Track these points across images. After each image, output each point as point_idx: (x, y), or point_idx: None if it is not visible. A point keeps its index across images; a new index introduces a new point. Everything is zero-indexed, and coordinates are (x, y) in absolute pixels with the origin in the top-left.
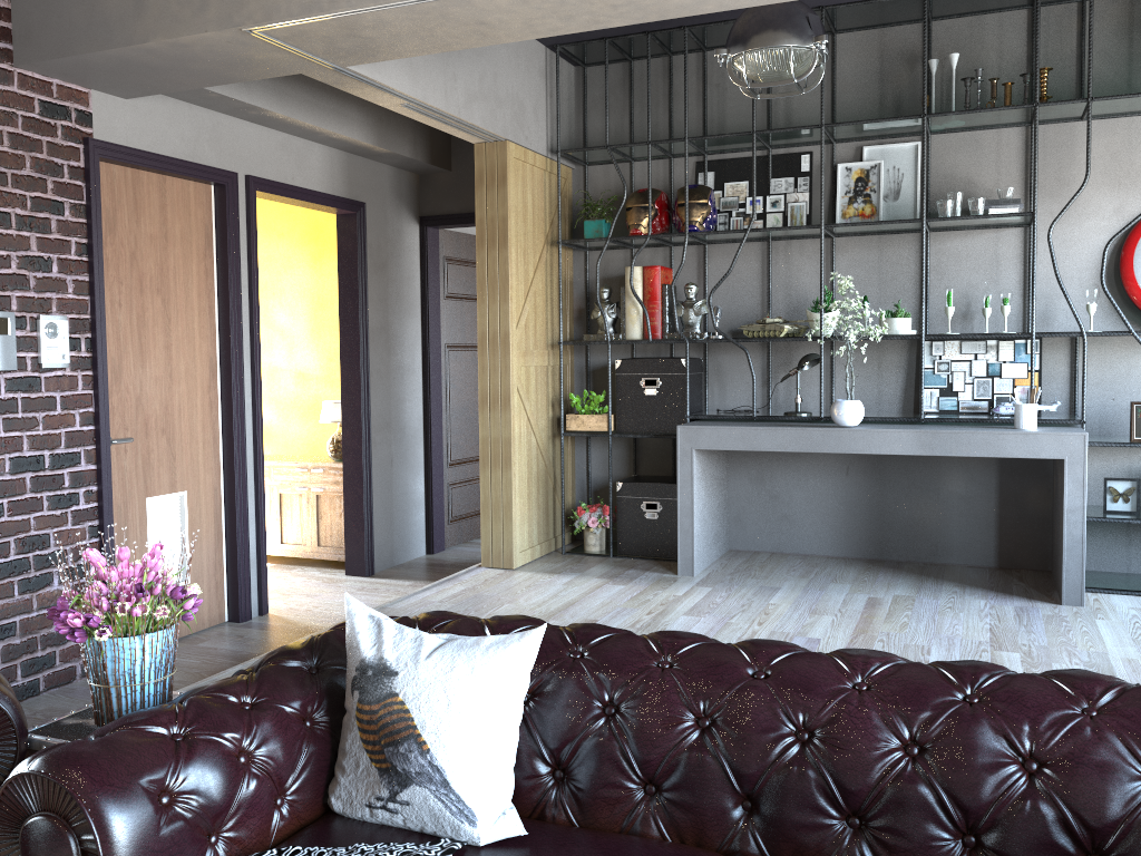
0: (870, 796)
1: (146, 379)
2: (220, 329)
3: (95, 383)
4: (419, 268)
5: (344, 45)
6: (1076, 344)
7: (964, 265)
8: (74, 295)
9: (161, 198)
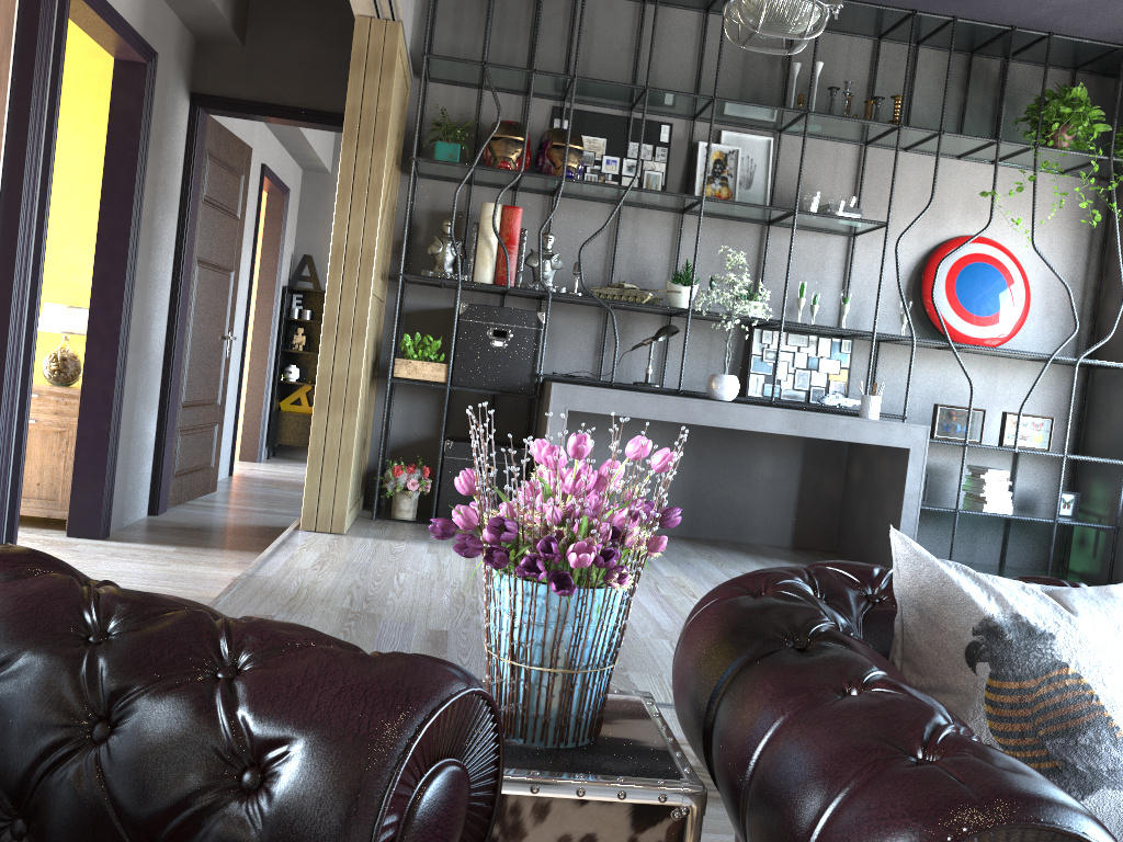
0: None
1: None
2: (4, 169)
3: None
4: (184, 156)
5: None
6: (879, 349)
7: (795, 263)
8: None
9: None
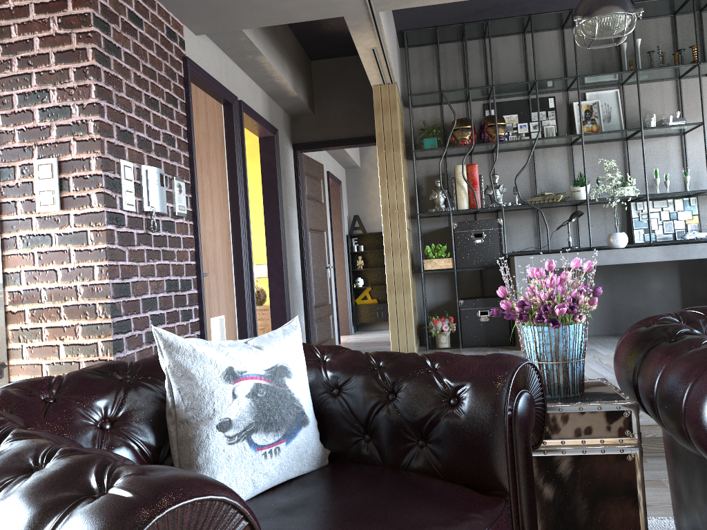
0: None
1: (206, 233)
2: (230, 203)
3: (195, 231)
4: (294, 177)
5: None
6: None
7: (648, 158)
8: (183, 166)
9: (205, 108)
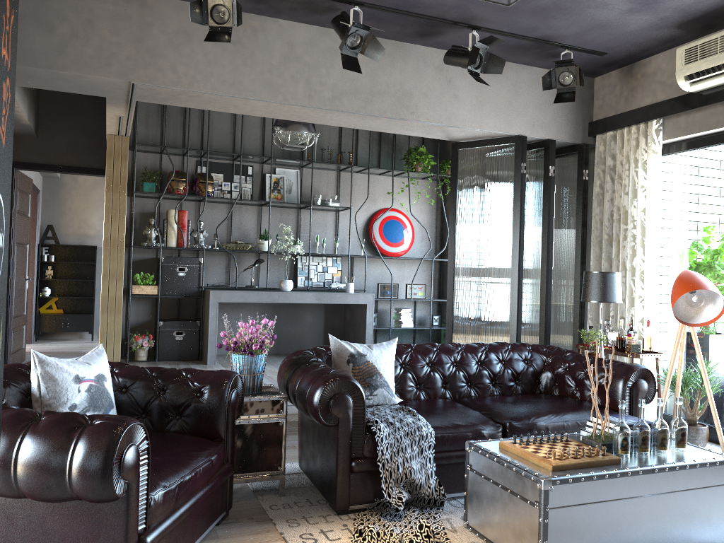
0: (474, 375)
1: None
2: None
3: None
4: None
5: (160, 96)
6: (353, 260)
7: (314, 225)
8: None
9: None
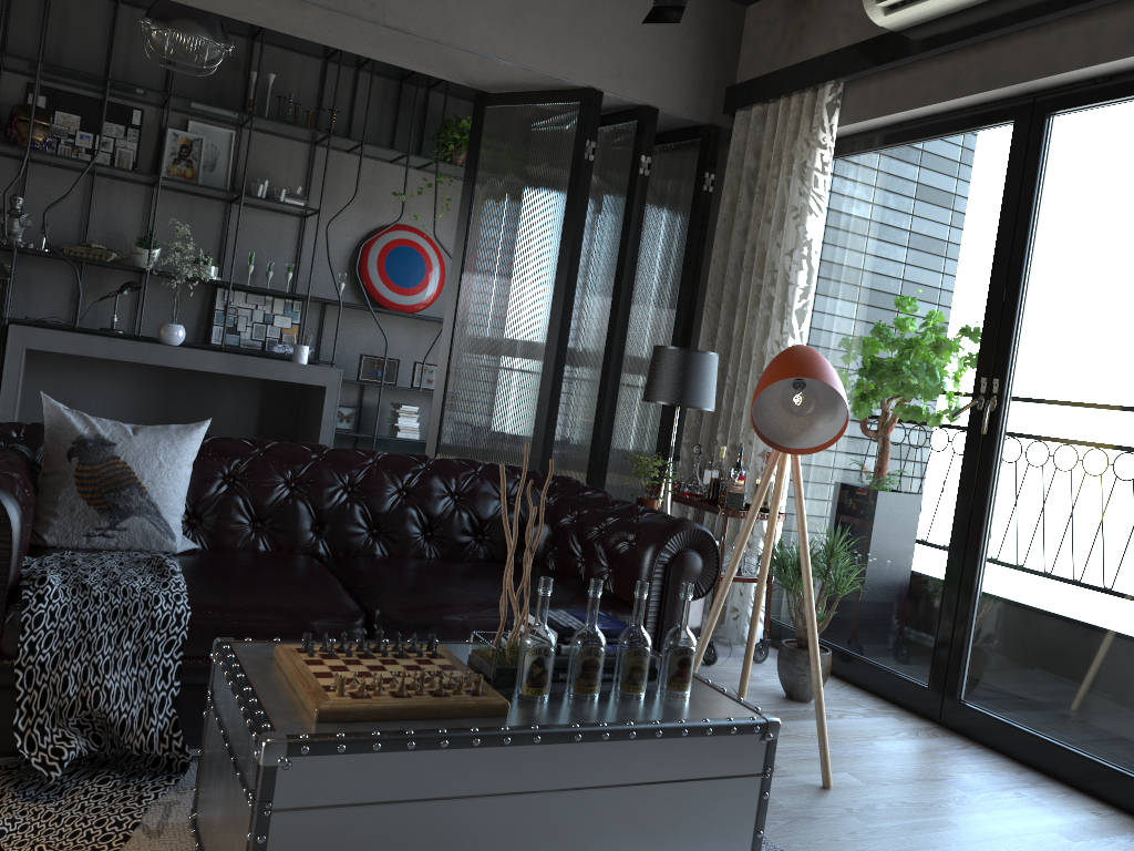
0: (387, 515)
1: None
2: None
3: None
4: None
5: None
6: (326, 310)
7: (256, 236)
8: None
9: None
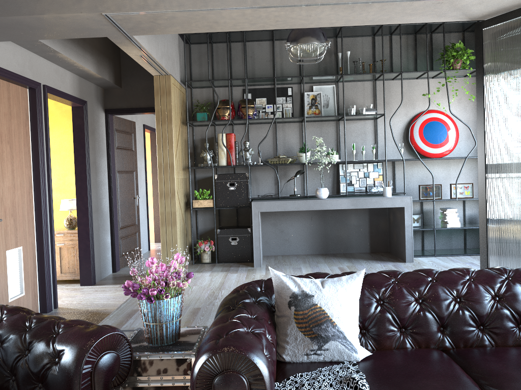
0: (488, 316)
1: (4, 188)
2: (33, 162)
3: None
4: (105, 133)
5: (143, 25)
6: (394, 164)
7: (353, 134)
8: None
9: (8, 94)
